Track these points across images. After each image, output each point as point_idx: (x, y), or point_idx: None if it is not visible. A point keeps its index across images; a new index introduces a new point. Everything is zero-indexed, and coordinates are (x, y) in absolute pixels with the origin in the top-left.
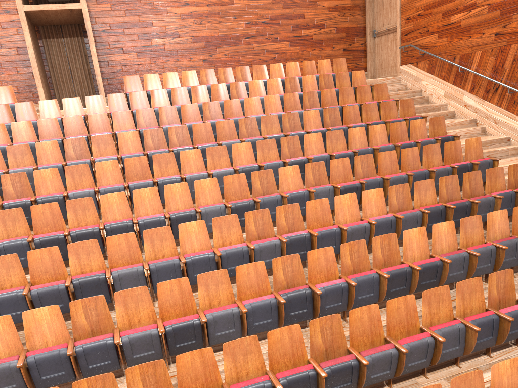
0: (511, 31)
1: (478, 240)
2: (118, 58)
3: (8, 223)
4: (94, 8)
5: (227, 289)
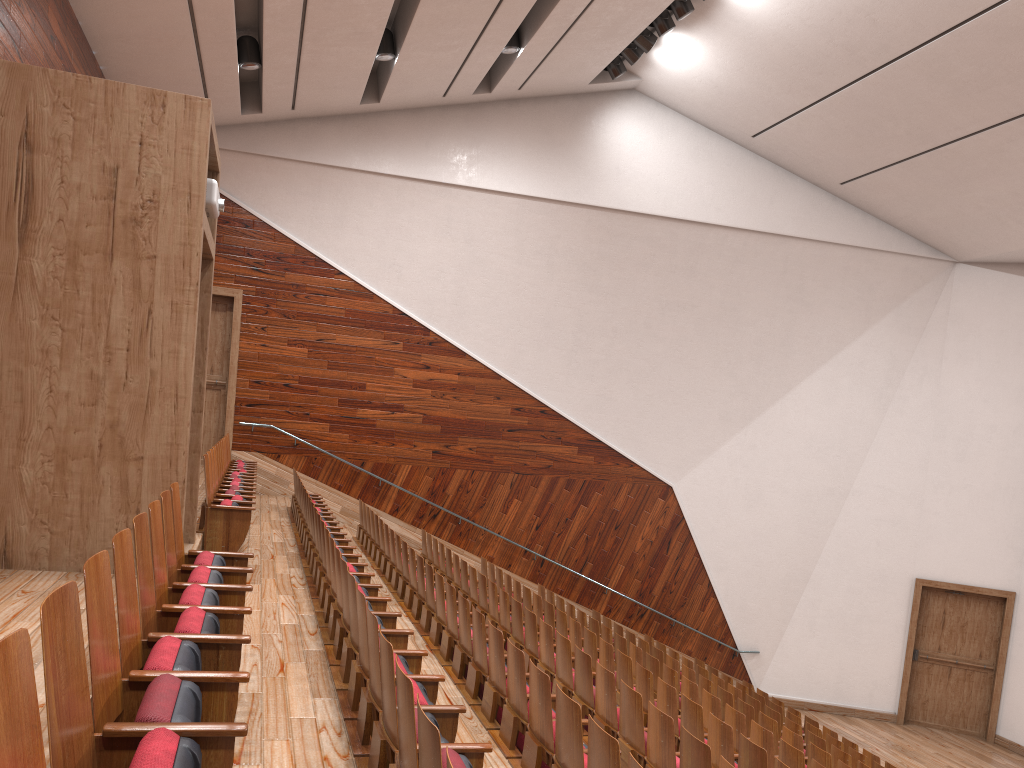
0: (457, 454)
1: None
2: None
3: None
4: None
5: None
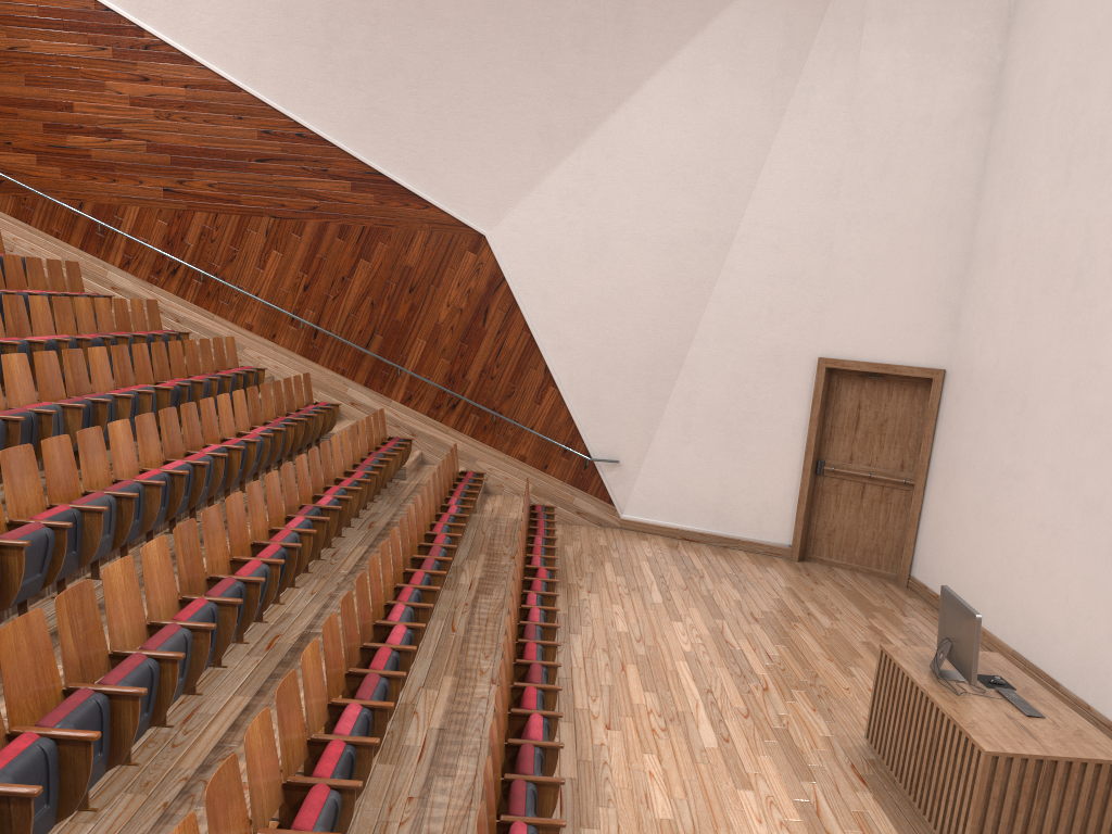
0: (194, 192)
1: (357, 455)
2: None
3: None
4: None
5: (262, 511)
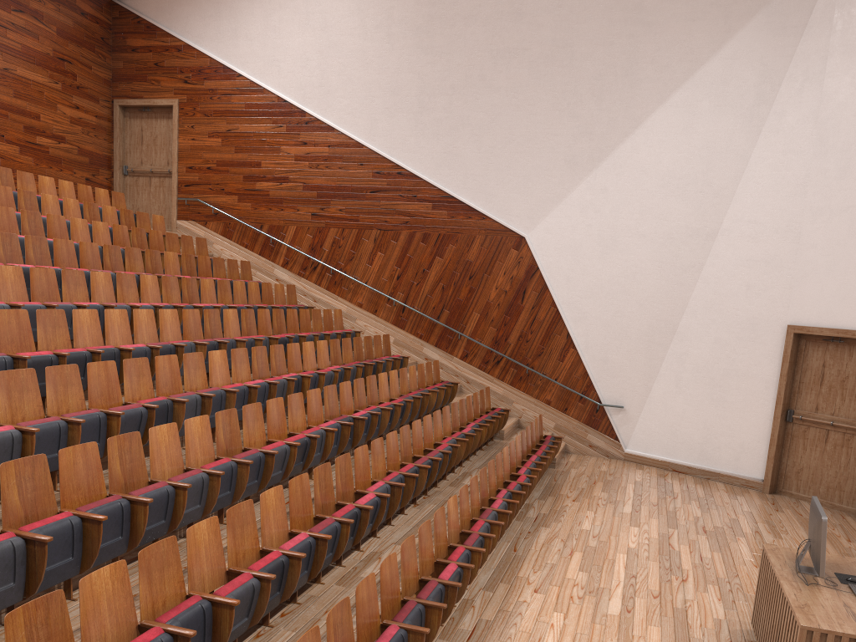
0: (330, 215)
1: (406, 389)
2: None
3: None
4: None
5: (302, 414)
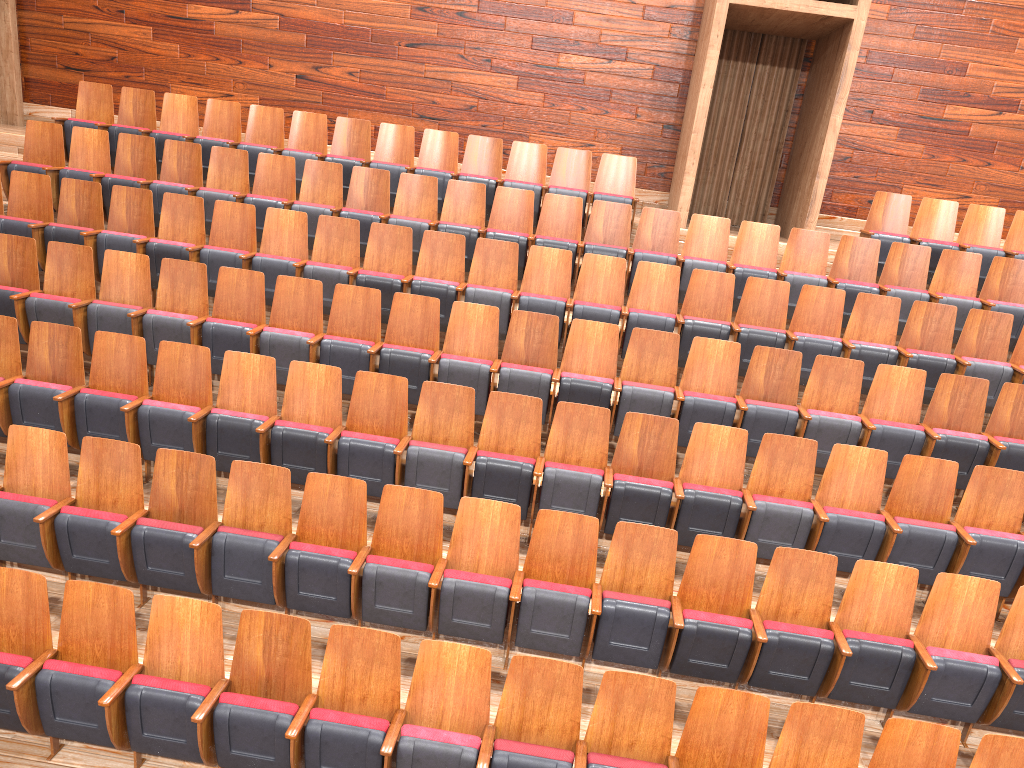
0: None
1: None
2: (853, 132)
3: (635, 555)
4: None
5: None
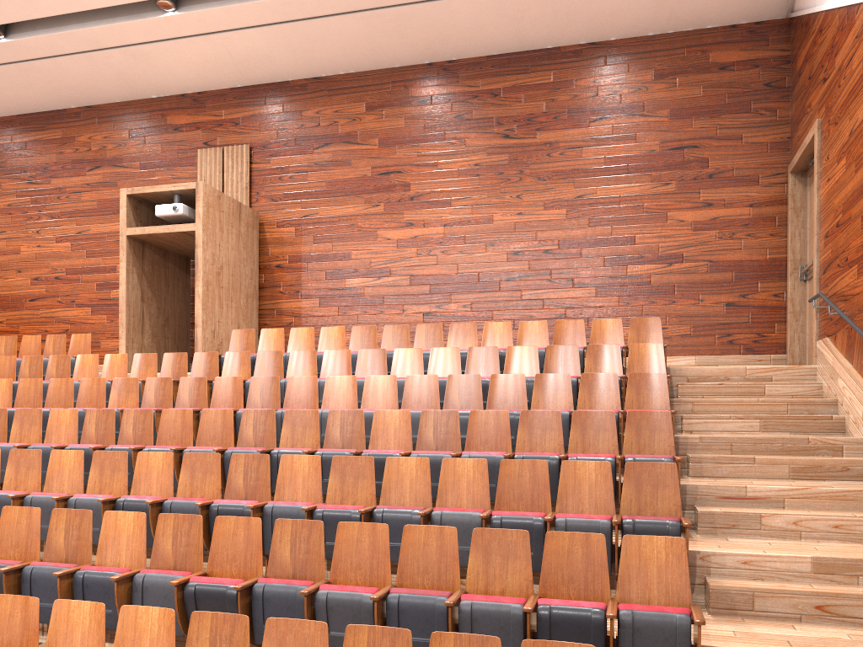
0: None
1: None
2: (291, 306)
3: None
4: (272, 234)
5: None
